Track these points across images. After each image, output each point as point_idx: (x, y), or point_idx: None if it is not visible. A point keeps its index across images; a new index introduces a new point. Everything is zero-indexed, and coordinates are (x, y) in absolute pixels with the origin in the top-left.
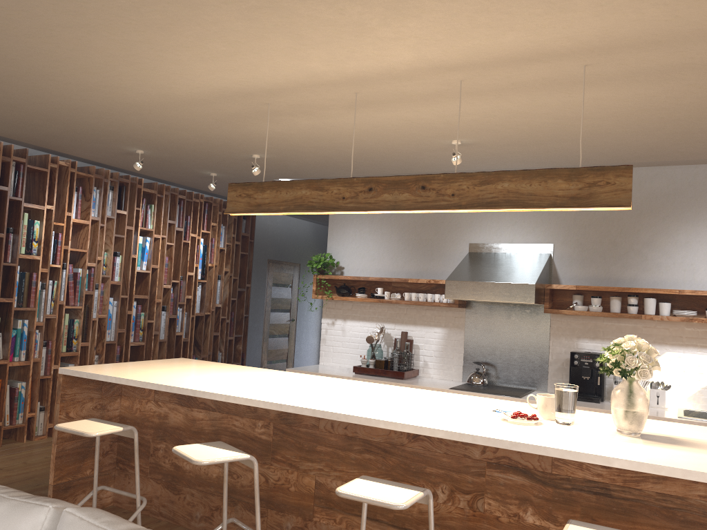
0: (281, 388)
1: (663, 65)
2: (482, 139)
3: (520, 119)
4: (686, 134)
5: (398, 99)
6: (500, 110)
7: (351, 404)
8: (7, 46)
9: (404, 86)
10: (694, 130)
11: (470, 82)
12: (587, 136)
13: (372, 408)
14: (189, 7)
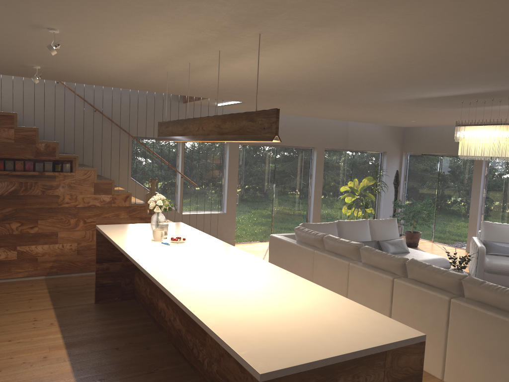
0: (243, 275)
1: (147, 74)
2: (52, 35)
3: (99, 52)
4: (13, 59)
5: (188, 51)
6: (127, 54)
7: (230, 258)
8: (485, 41)
9: (205, 57)
10: (23, 61)
11: (183, 62)
12: (30, 50)
13: (226, 254)
14: (351, 68)
